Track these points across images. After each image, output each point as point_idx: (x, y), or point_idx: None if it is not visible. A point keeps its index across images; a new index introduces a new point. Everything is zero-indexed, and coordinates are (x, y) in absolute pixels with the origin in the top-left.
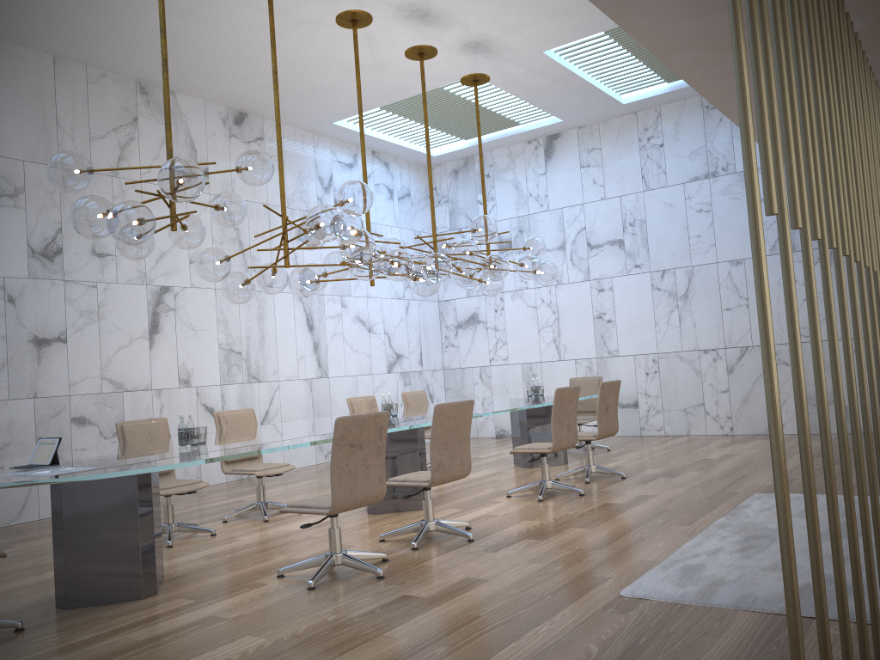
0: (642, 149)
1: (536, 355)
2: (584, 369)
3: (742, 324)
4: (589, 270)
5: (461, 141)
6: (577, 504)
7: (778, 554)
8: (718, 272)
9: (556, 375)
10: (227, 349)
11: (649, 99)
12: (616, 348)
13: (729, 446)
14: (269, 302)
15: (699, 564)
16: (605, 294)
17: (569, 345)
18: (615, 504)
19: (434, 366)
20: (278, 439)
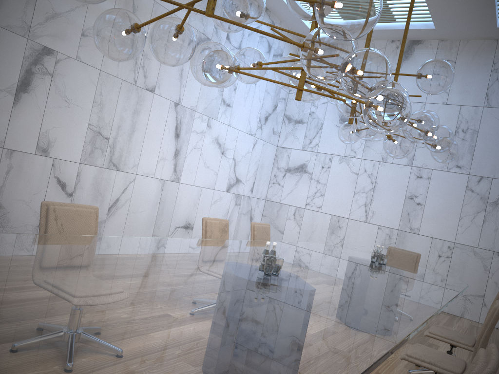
0: (494, 71)
1: (346, 212)
2: (385, 235)
3: None
4: (413, 157)
5: None
6: None
7: None
8: None
9: (358, 232)
10: (96, 131)
11: None
12: (418, 227)
13: None
14: (148, 101)
15: None
16: (422, 181)
17: (377, 213)
18: None
19: (260, 195)
20: (106, 369)
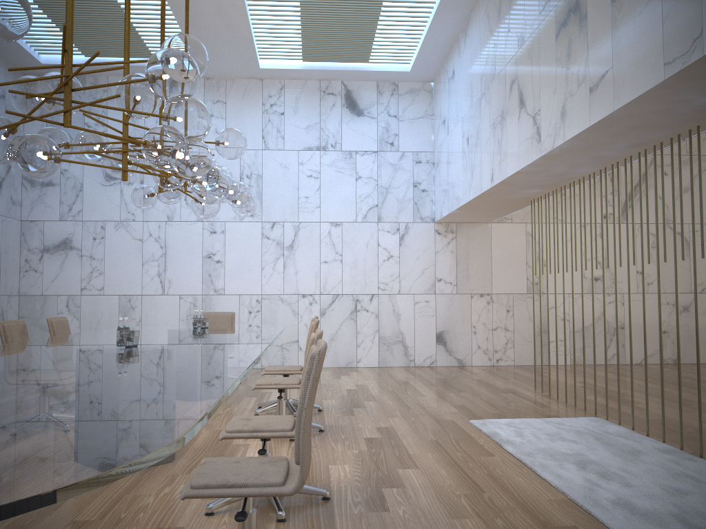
0: (265, 112)
1: (137, 287)
2: (189, 304)
3: (336, 275)
4: None
5: (78, 56)
6: (338, 441)
7: (641, 479)
8: (320, 230)
9: (158, 308)
10: None
11: (282, 70)
12: (223, 287)
13: (341, 377)
14: None
15: (617, 497)
16: (217, 236)
17: (175, 281)
18: (378, 439)
19: (11, 291)
20: (130, 379)
